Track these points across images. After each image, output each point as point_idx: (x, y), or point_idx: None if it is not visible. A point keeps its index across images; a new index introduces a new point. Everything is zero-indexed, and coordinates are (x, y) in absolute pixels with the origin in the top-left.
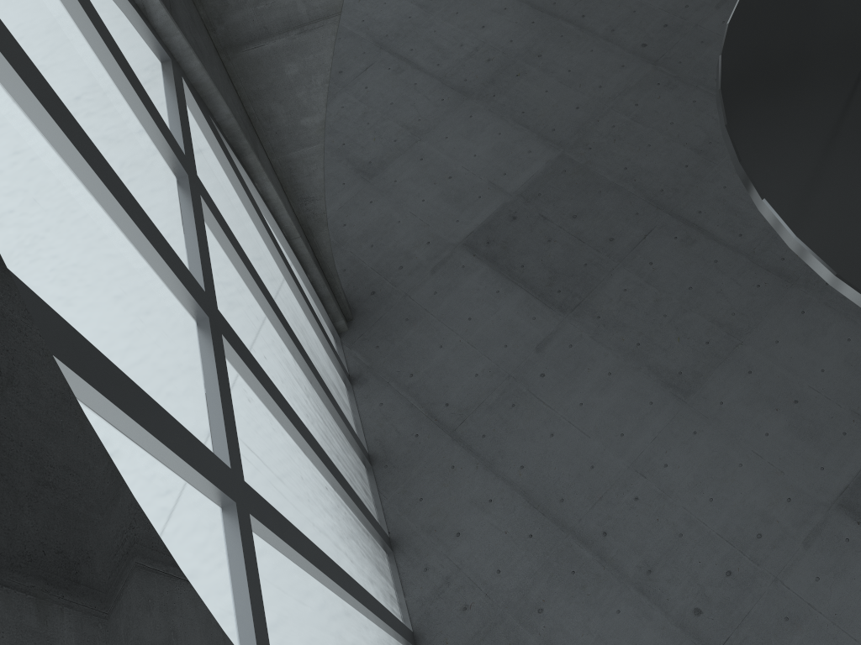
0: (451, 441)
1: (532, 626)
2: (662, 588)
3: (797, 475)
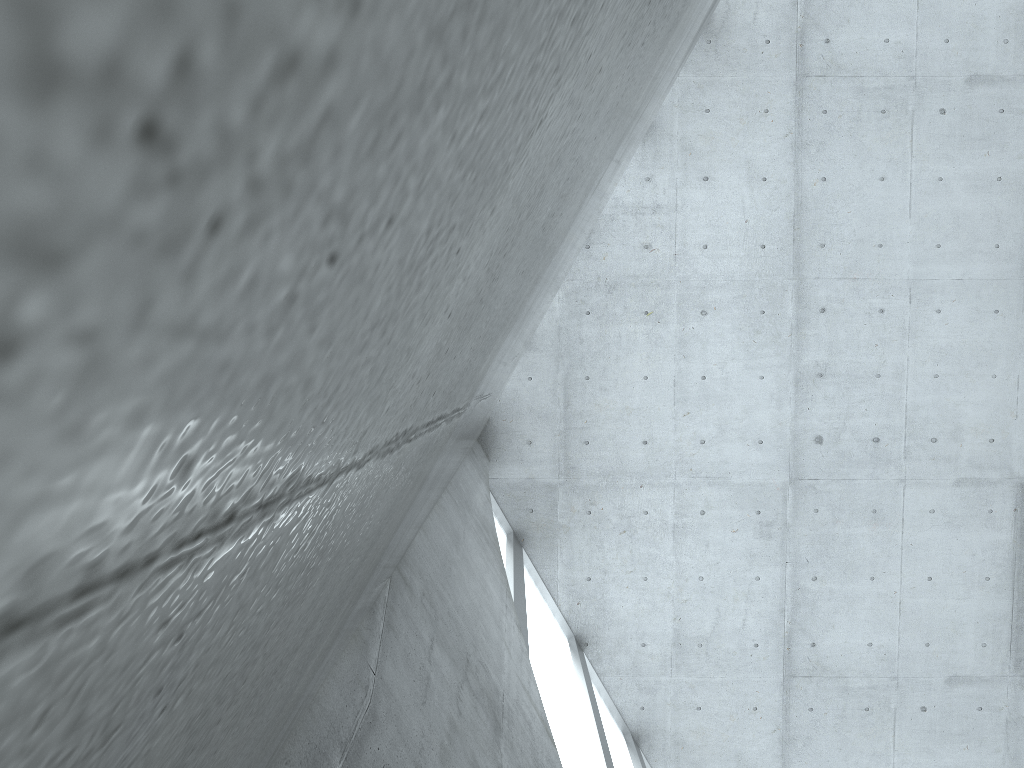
0: (791, 84)
1: (684, 318)
2: (814, 397)
3: (1022, 431)
